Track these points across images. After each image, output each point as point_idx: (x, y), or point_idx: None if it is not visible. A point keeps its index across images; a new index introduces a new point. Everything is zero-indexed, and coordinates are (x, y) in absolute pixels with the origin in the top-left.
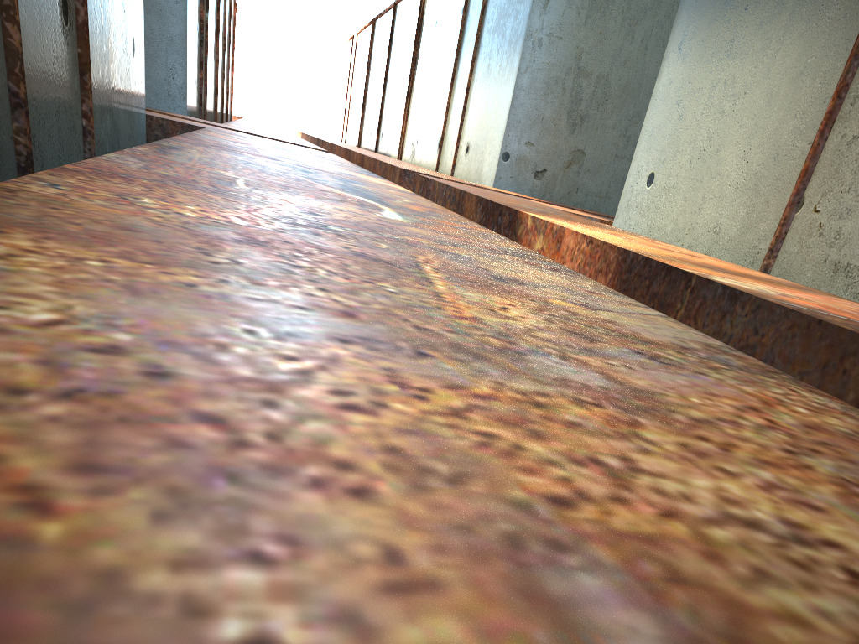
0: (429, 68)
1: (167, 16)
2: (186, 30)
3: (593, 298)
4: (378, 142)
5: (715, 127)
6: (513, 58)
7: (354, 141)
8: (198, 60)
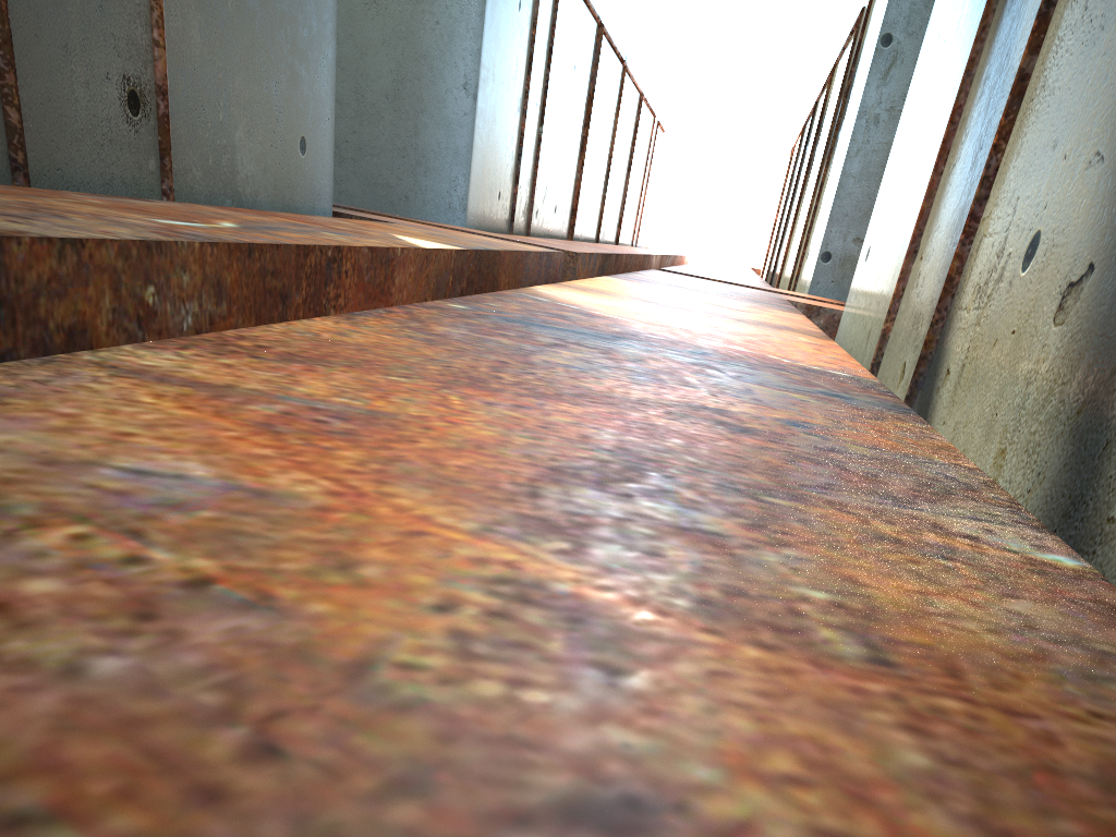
0: (813, 169)
1: (454, 128)
2: (472, 141)
3: (76, 229)
4: (776, 263)
5: (904, 182)
6: (847, 141)
7: (767, 267)
8: (509, 174)
